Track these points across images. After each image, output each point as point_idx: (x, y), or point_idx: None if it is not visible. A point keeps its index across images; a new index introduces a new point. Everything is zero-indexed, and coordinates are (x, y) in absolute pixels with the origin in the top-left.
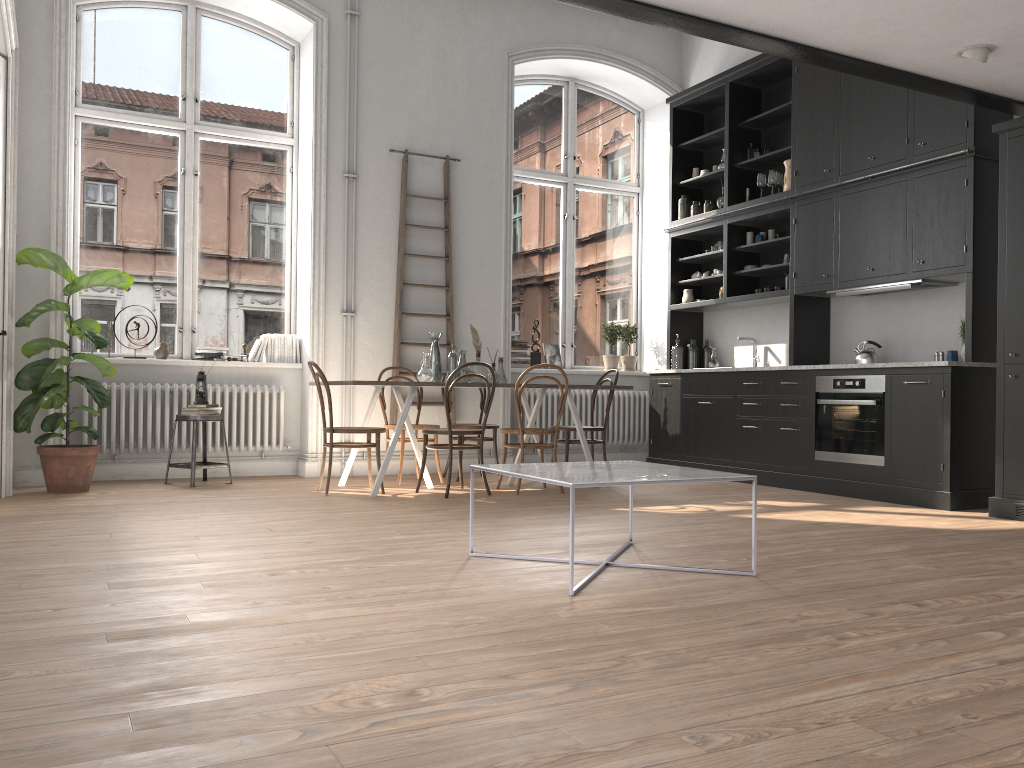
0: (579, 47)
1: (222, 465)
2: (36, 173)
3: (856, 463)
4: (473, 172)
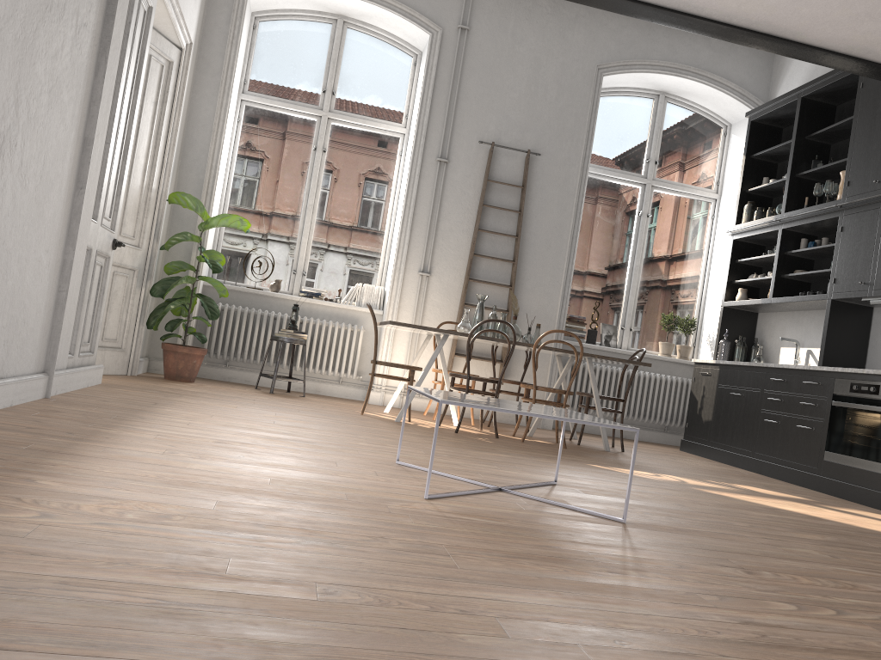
0: (667, 63)
1: (298, 380)
2: (200, 139)
3: (860, 468)
4: (551, 166)
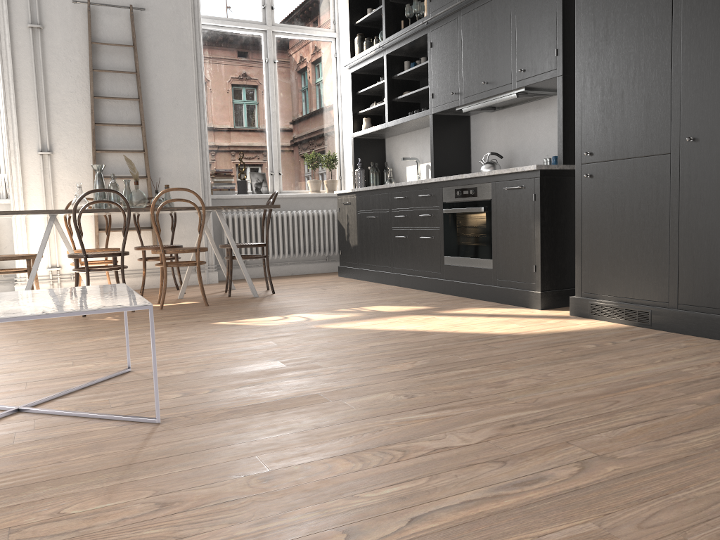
0: None
1: None
2: None
3: (473, 266)
4: (161, 20)
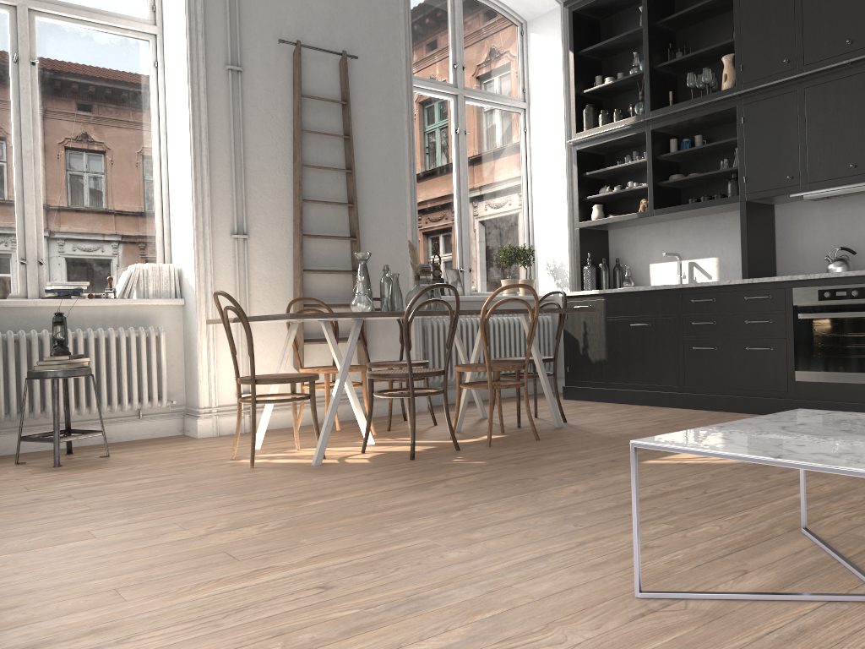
0: None
1: (95, 434)
2: None
3: (856, 383)
4: (371, 73)
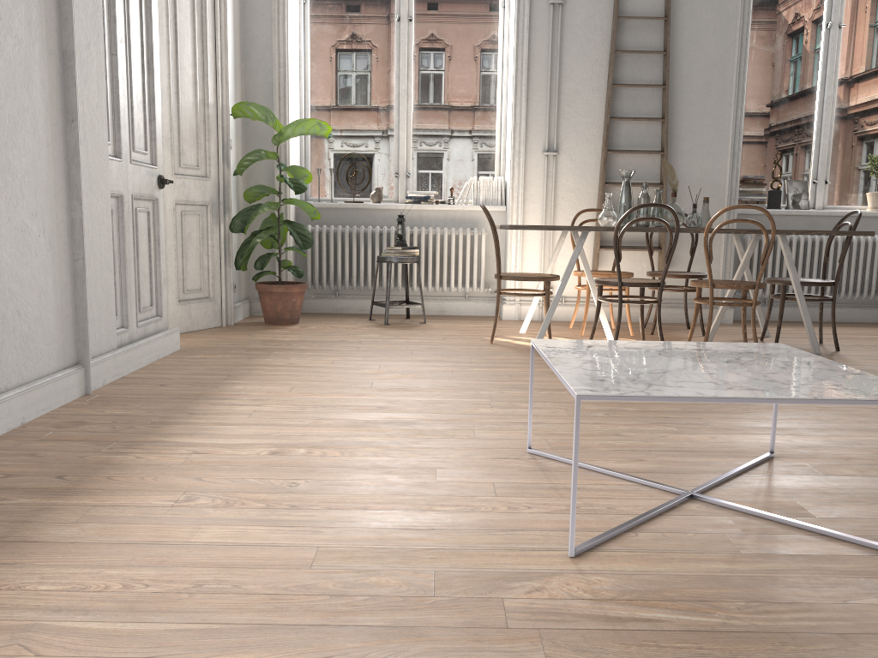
0: None
1: (416, 305)
2: (261, 33)
3: None
4: None
